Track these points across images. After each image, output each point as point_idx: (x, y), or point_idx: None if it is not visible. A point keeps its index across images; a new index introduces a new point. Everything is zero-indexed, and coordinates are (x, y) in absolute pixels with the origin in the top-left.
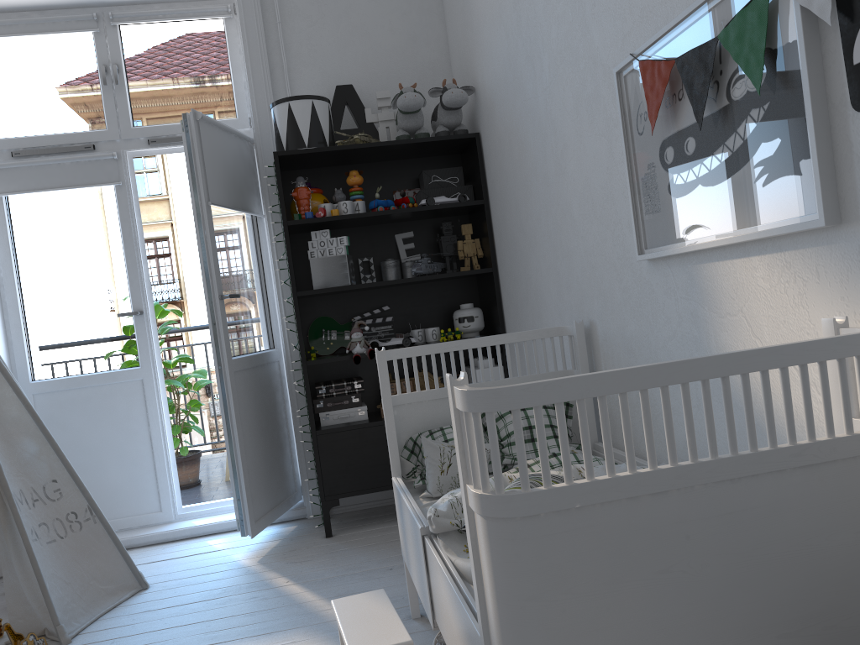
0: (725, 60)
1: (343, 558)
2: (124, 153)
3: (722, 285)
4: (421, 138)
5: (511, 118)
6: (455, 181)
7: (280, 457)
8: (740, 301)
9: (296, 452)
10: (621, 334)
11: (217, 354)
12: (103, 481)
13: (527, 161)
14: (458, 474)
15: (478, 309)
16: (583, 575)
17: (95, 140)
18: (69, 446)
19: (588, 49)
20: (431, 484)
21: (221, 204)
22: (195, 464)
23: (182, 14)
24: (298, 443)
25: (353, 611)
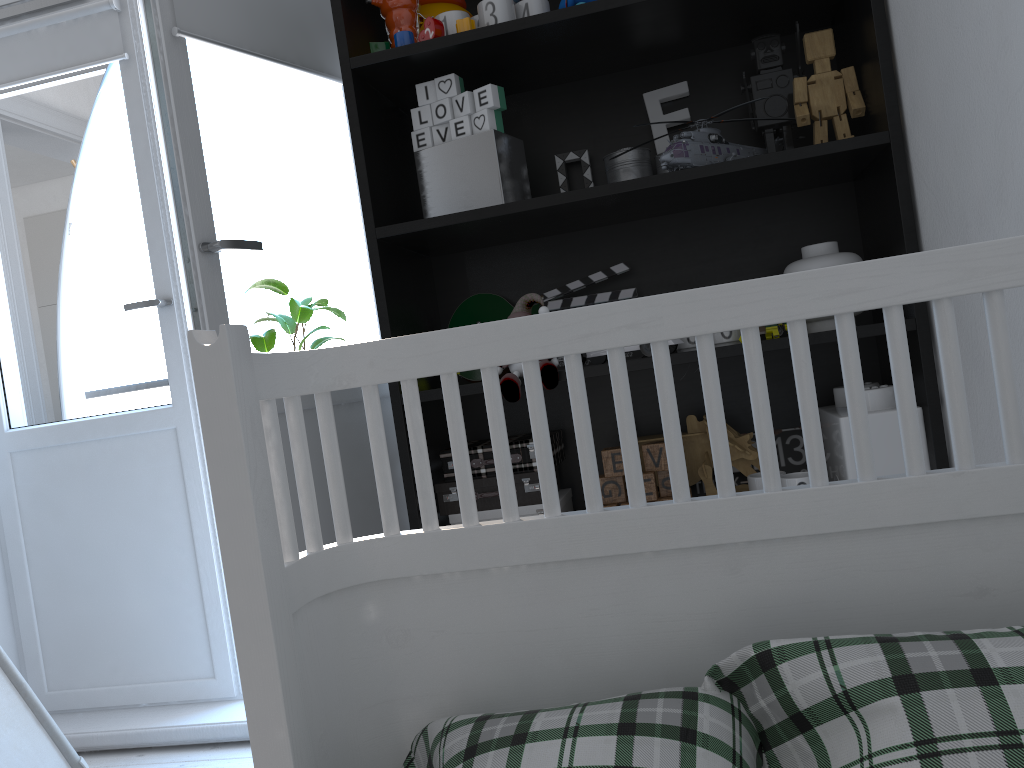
0: None
1: None
2: None
3: None
4: None
5: None
6: None
7: None
8: None
9: None
10: None
11: None
12: (121, 614)
13: None
14: None
15: (850, 256)
16: None
17: None
18: (66, 546)
19: None
20: None
21: (222, 41)
22: None
23: None
24: None
25: None
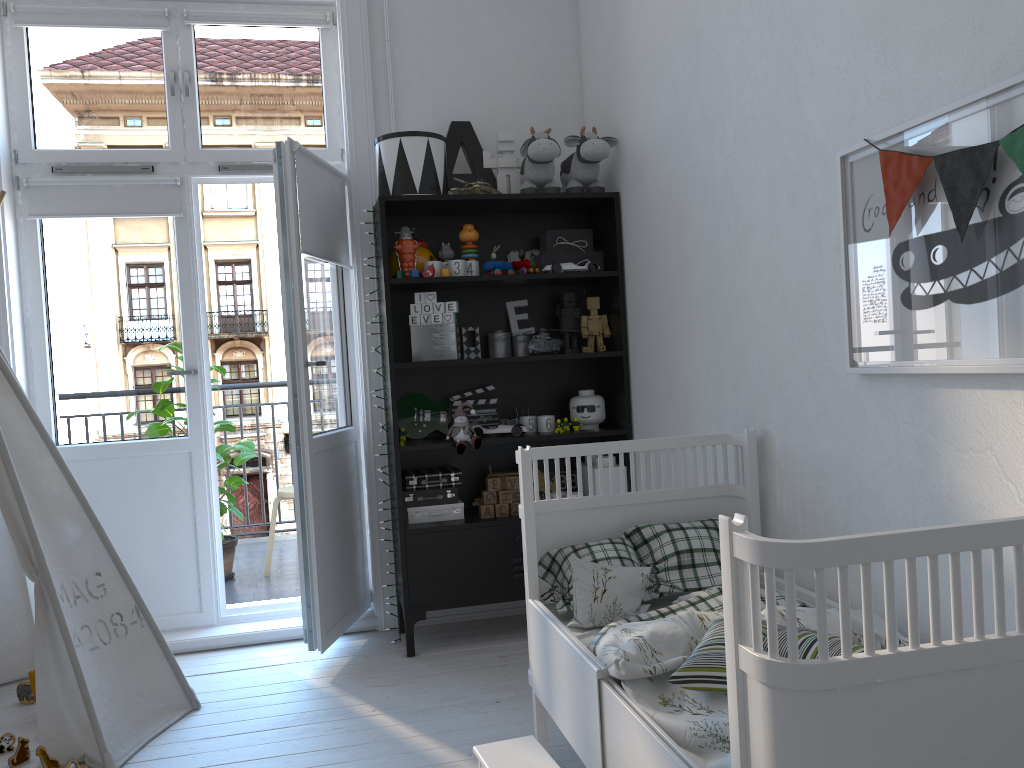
0: (1003, 167)
1: (436, 684)
2: (189, 179)
3: (966, 415)
4: (552, 193)
5: (669, 183)
6: (583, 246)
7: (352, 556)
8: (990, 438)
9: (368, 550)
10: (810, 452)
11: (296, 432)
12: (134, 572)
13: (688, 236)
14: (613, 603)
15: (600, 397)
16: (877, 759)
17: (154, 161)
18: None
19: (797, 123)
20: (581, 612)
21: (311, 252)
22: (230, 553)
23: (271, 19)
24: (374, 540)
25: (505, 762)
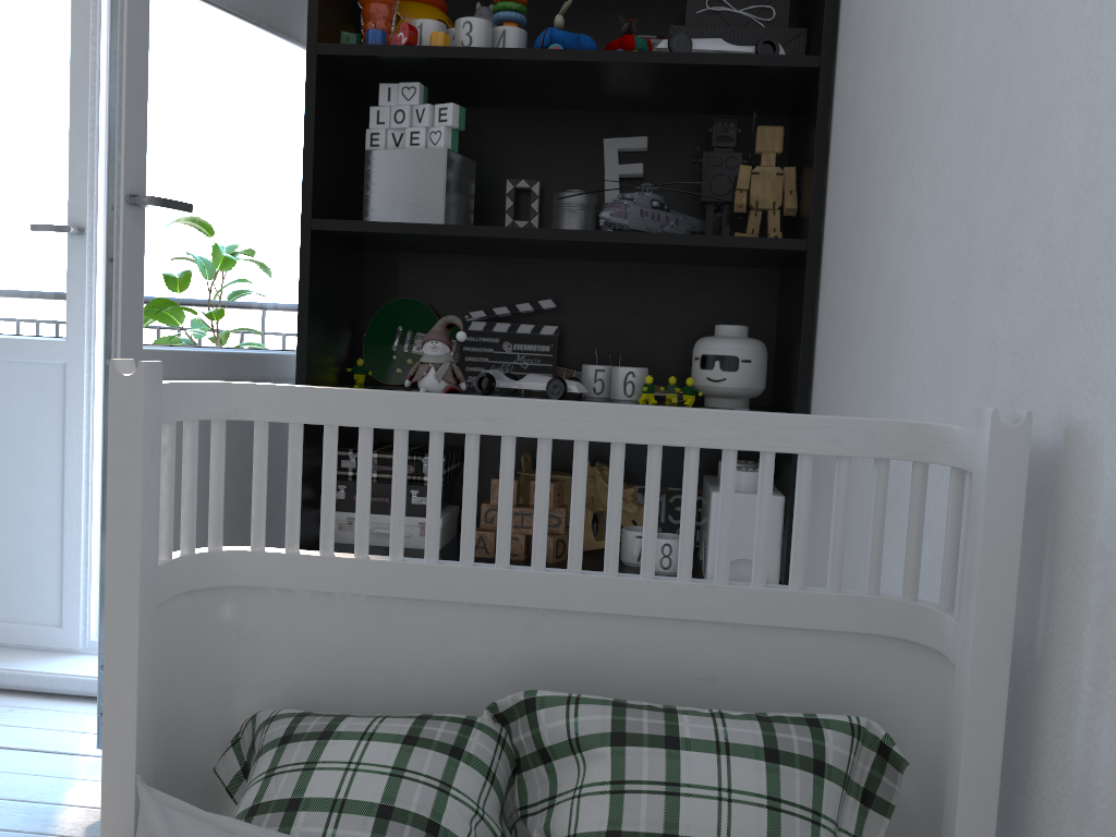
0: None
1: None
2: None
3: None
4: None
5: None
6: (766, 18)
7: None
8: None
9: None
10: None
11: (108, 332)
12: None
13: None
14: None
15: (755, 343)
16: None
17: None
18: None
19: None
20: None
21: None
22: None
23: None
24: None
25: None
